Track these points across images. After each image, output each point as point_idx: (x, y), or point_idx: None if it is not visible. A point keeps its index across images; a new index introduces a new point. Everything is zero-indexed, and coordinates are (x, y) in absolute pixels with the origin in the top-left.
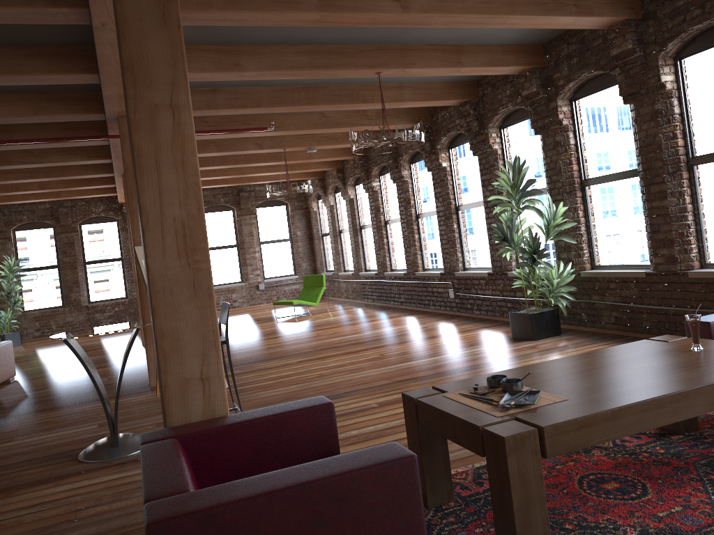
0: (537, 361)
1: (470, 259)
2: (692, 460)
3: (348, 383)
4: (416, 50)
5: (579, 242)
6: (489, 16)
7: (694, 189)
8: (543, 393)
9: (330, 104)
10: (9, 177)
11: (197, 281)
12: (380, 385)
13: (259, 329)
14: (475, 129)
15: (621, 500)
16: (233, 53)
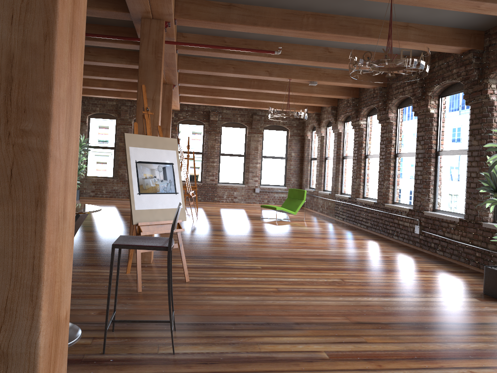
0: None
1: (441, 202)
2: None
3: (302, 310)
4: None
5: None
6: None
7: None
8: None
9: (335, 33)
10: None
11: (19, 170)
12: (335, 323)
13: (244, 224)
14: (474, 78)
15: None
16: None
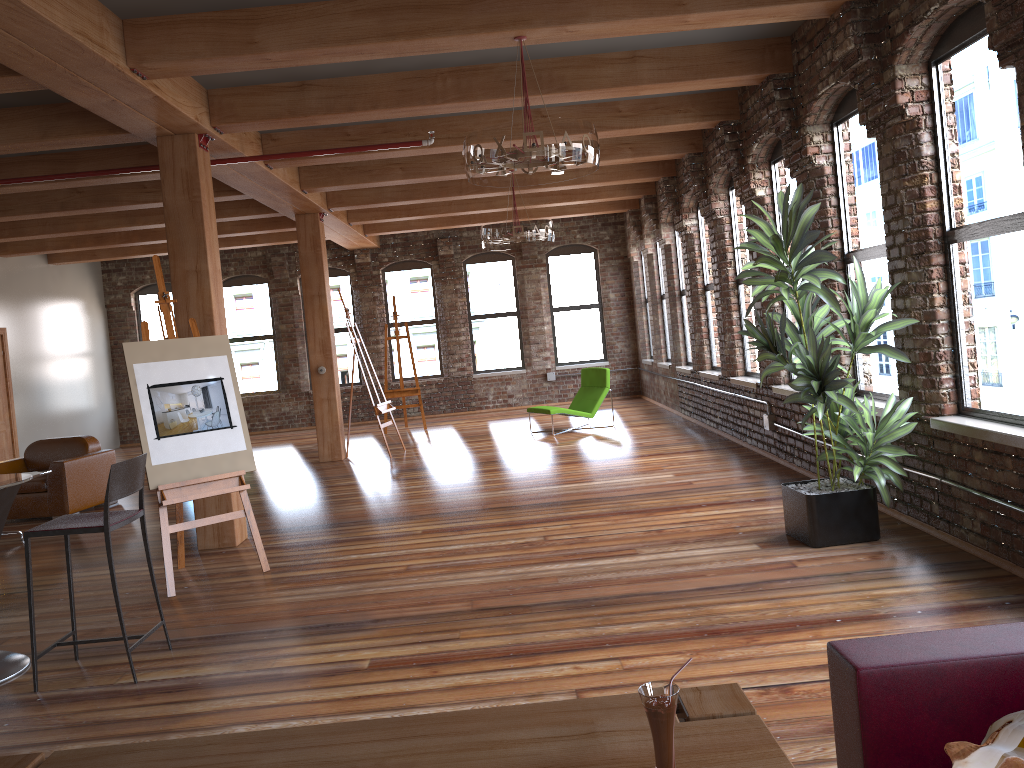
0: (747, 608)
1: None
2: None
3: (411, 598)
4: None
5: (932, 358)
6: None
7: None
8: None
9: (498, 96)
10: (149, 220)
11: None
12: (441, 614)
13: (481, 451)
14: (784, 128)
15: None
16: (245, 23)
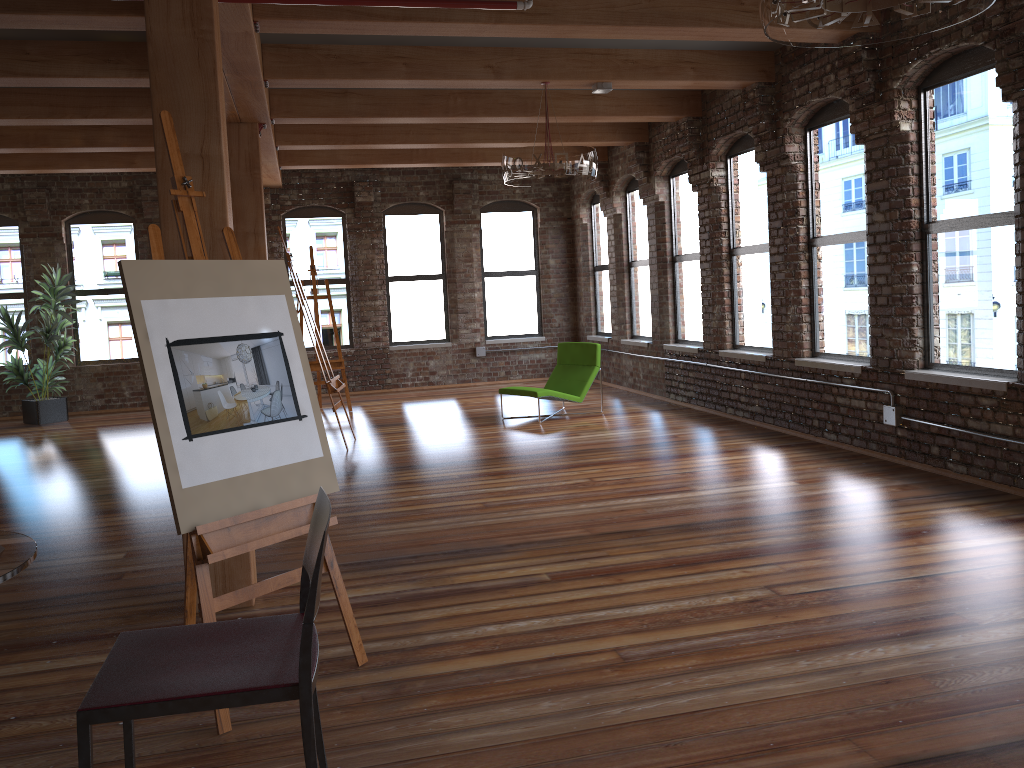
0: None
1: (946, 345)
2: None
3: (721, 733)
4: None
5: None
6: None
7: None
8: None
9: None
10: (9, 111)
11: None
12: None
13: (468, 443)
14: None
15: None
16: None
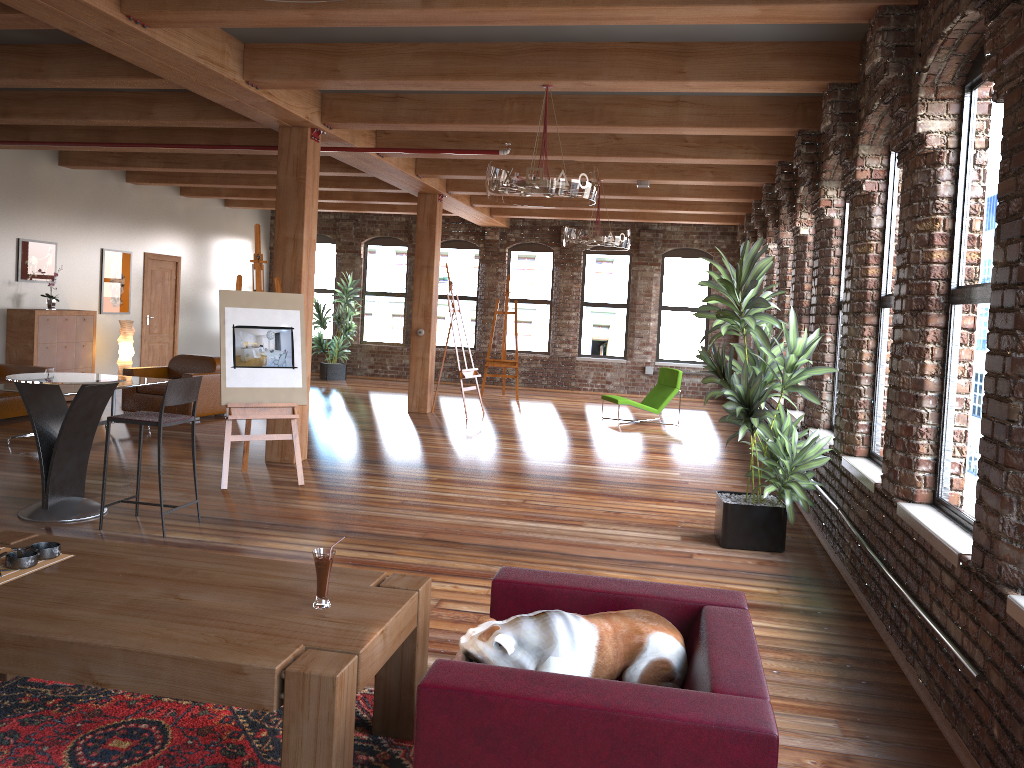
0: (619, 576)
1: None
2: (262, 767)
3: (386, 522)
4: (605, 51)
5: (854, 405)
6: (574, 8)
7: (946, 350)
8: (7, 580)
9: (555, 124)
10: None
11: None
12: (397, 536)
13: (544, 426)
14: (806, 179)
15: (67, 762)
16: (332, 54)
